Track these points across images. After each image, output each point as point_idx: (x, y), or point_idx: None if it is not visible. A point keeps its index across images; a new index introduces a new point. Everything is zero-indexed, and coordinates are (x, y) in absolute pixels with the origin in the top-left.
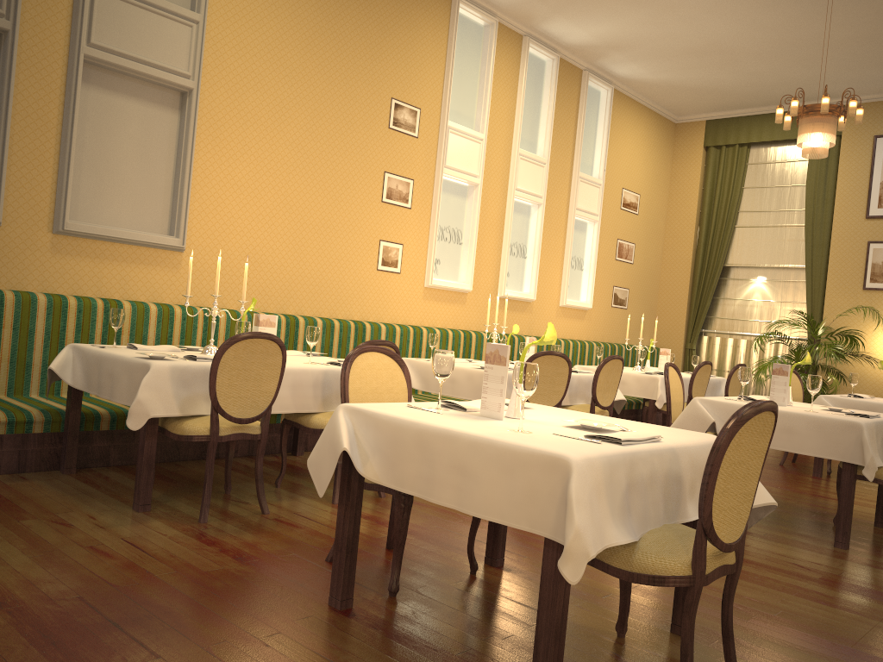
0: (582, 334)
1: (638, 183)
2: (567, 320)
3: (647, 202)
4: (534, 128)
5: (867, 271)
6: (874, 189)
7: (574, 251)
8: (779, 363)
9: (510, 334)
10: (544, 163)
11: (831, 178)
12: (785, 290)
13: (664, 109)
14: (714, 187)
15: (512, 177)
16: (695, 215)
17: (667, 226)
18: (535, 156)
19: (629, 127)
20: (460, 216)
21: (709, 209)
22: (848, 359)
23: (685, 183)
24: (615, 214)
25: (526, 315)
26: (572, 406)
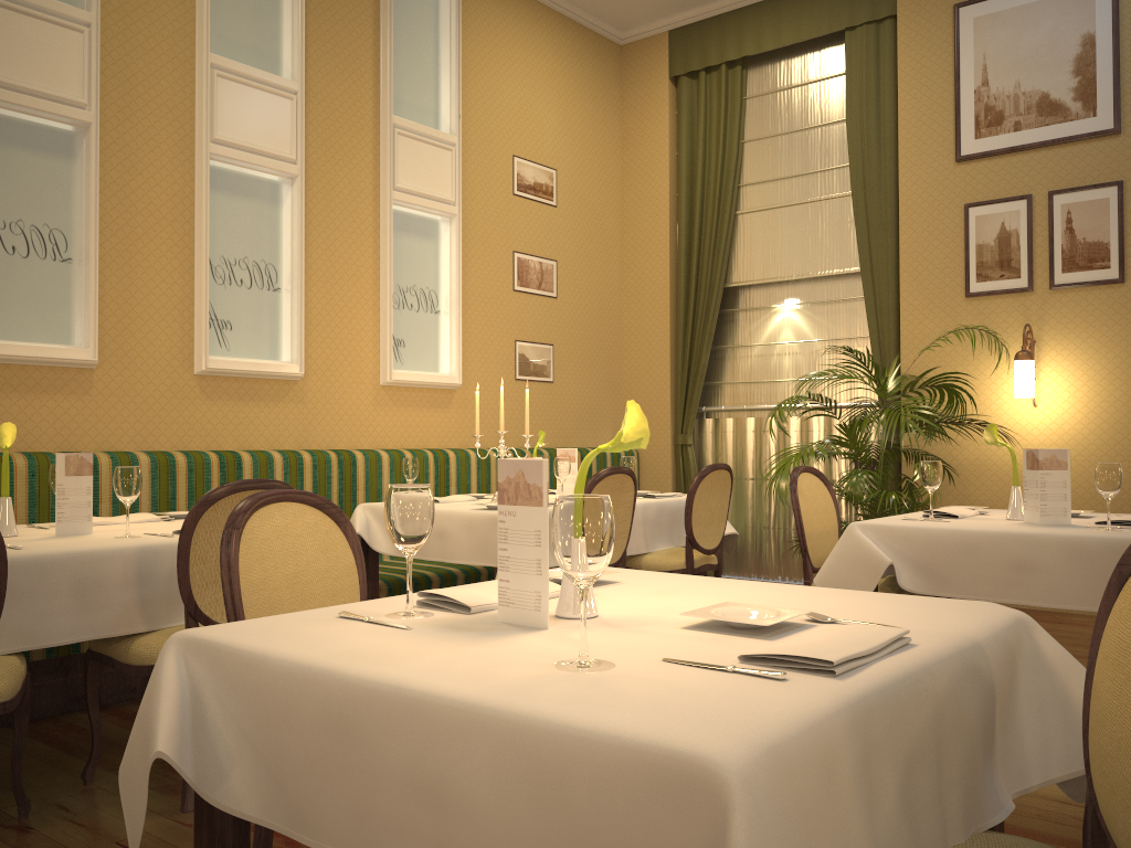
0: (449, 436)
1: (550, 148)
2: (407, 411)
3: (575, 184)
4: (265, 21)
5: (969, 262)
6: (966, 104)
7: (412, 275)
8: (811, 454)
9: (6, 451)
10: (294, 91)
11: (888, 98)
12: (833, 319)
13: (589, 14)
14: (695, 148)
15: (201, 116)
16: (668, 203)
17: (626, 228)
18: (262, 74)
19: (513, 41)
20: (54, 199)
21: (689, 187)
22: (954, 434)
23: (647, 147)
24: (501, 204)
25: (289, 407)
26: (153, 634)
